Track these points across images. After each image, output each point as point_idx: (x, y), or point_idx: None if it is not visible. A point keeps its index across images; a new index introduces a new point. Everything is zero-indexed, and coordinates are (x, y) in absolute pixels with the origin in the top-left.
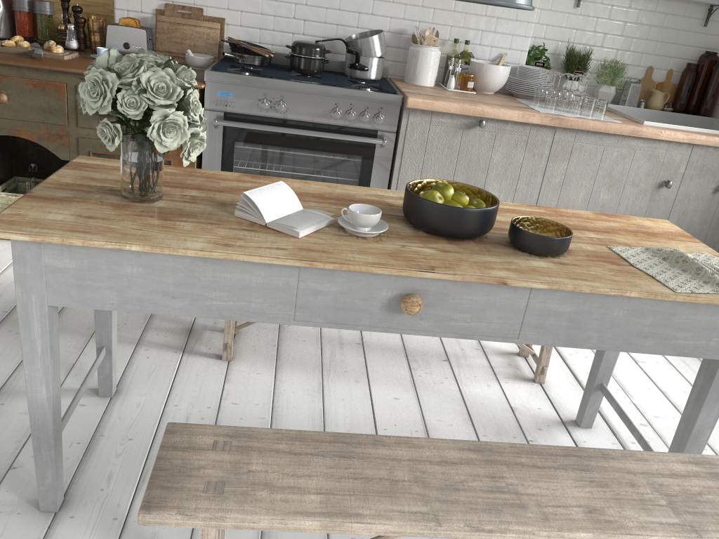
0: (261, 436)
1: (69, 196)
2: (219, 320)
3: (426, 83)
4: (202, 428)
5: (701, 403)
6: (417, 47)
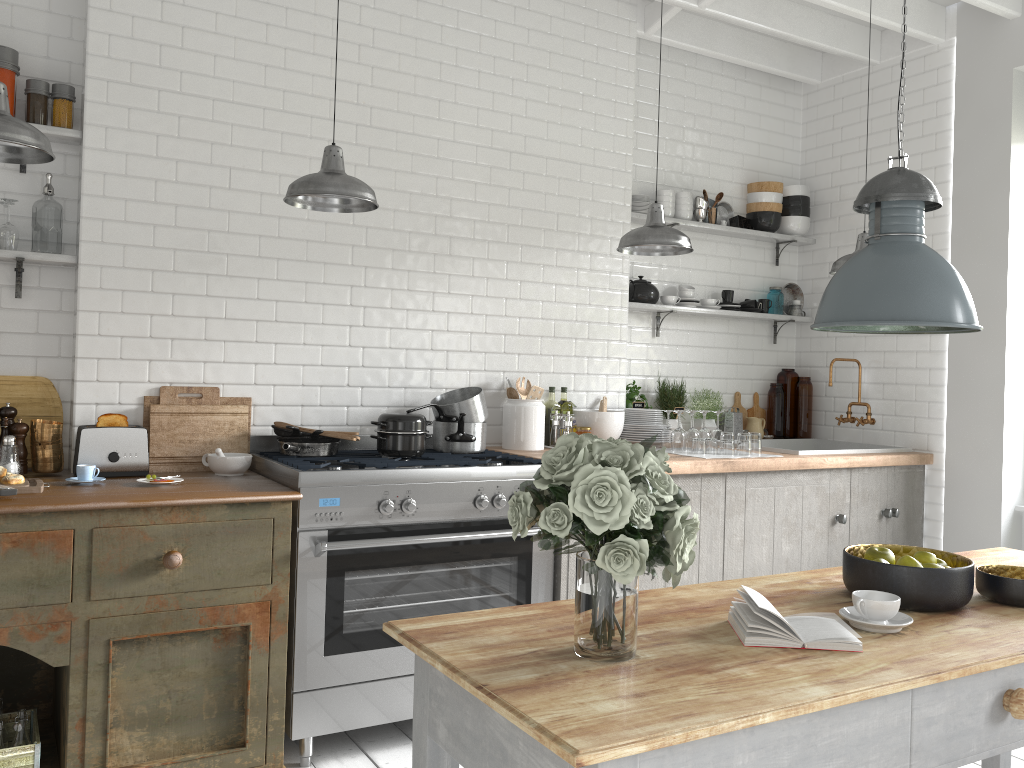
0: None
1: (540, 676)
2: None
3: (538, 445)
4: None
5: None
6: (519, 402)
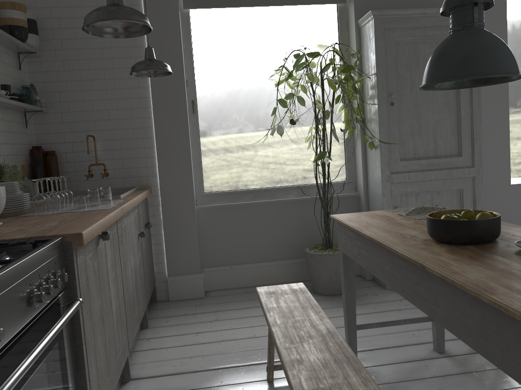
0: None
1: None
2: None
3: None
4: None
5: None
6: None
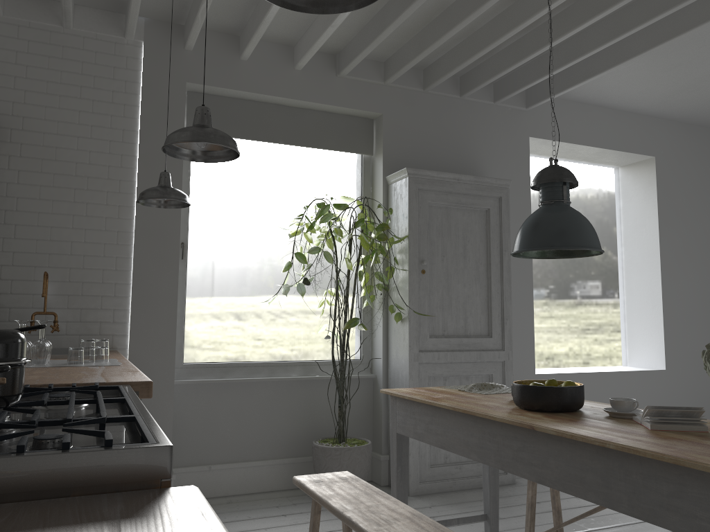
0: None
1: None
2: None
3: None
4: None
5: None
6: None
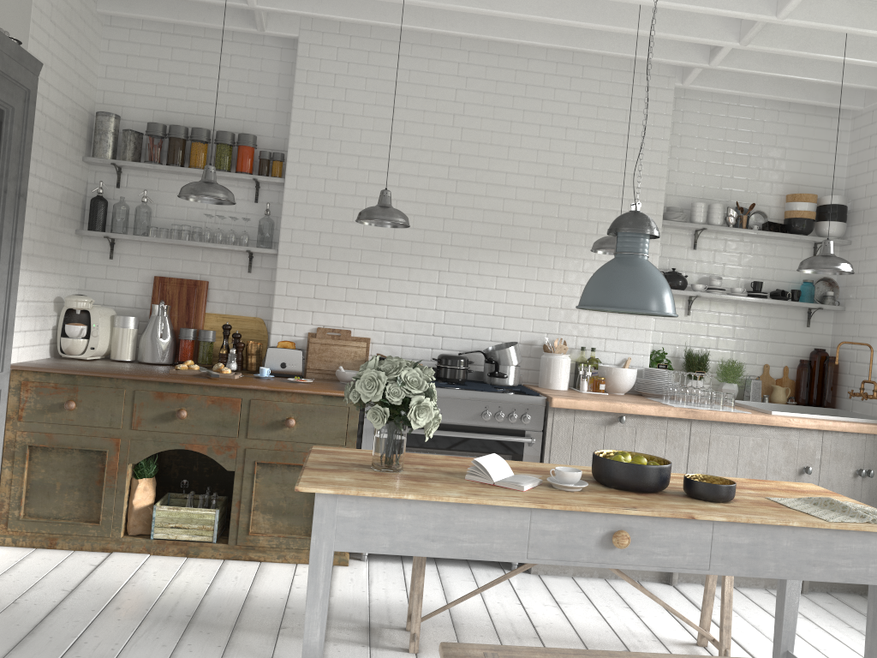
0: (518, 650)
1: (336, 468)
2: (393, 619)
3: (560, 386)
4: (469, 645)
5: None
6: (549, 355)
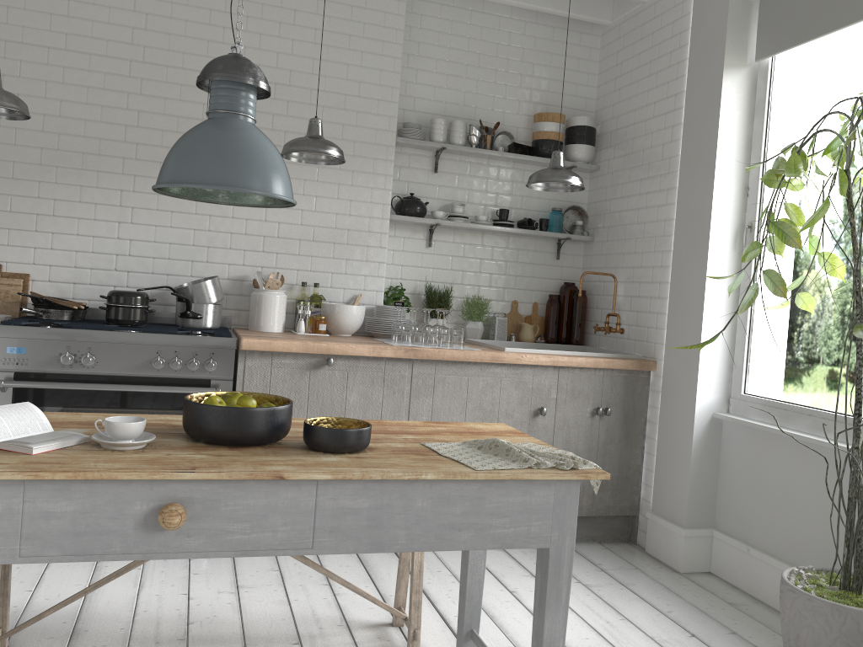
0: None
1: None
2: None
3: (273, 328)
4: None
5: (544, 607)
6: (259, 291)
